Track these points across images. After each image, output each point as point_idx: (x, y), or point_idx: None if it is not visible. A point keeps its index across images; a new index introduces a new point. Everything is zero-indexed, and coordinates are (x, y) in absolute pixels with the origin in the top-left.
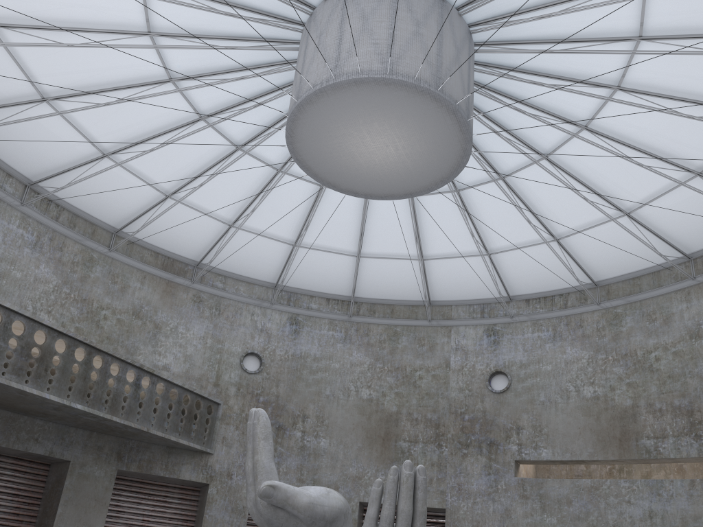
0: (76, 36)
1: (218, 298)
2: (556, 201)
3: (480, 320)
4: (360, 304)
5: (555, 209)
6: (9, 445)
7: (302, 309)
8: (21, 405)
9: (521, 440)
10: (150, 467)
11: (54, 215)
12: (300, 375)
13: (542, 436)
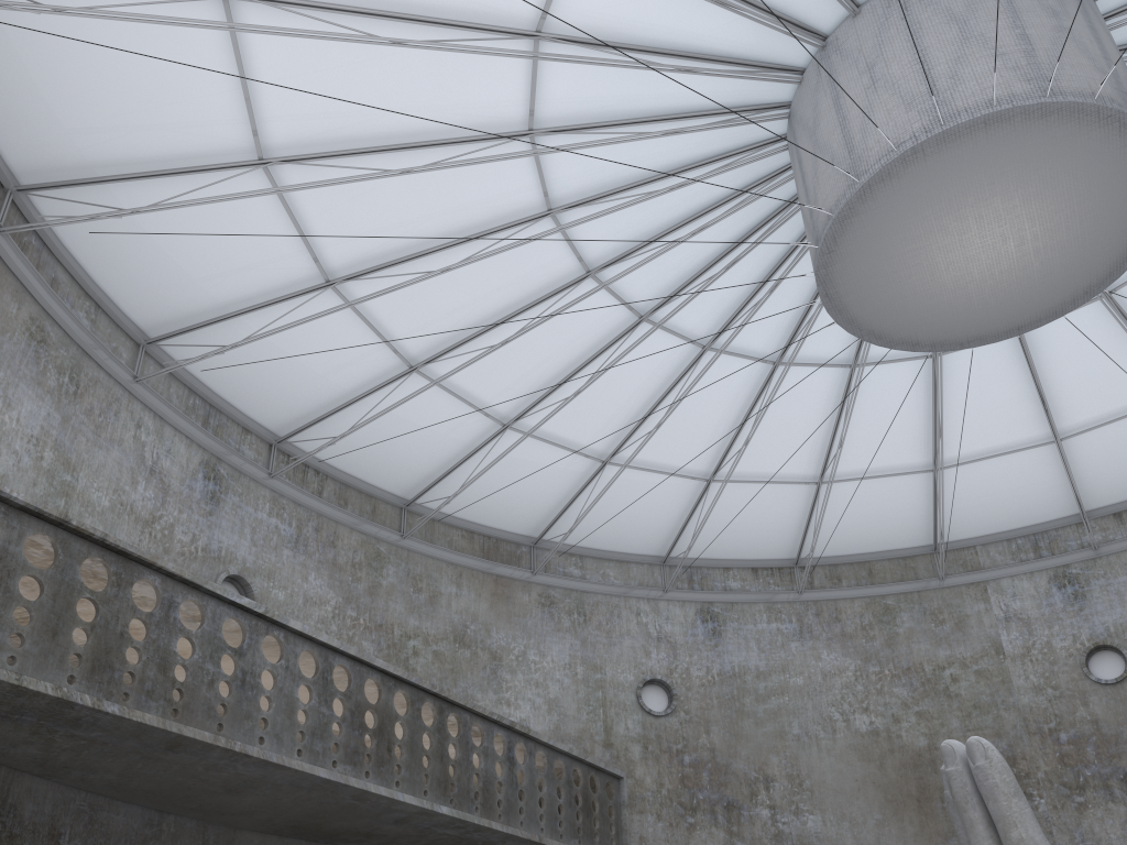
0: (402, 159)
1: (578, 595)
2: None
3: (1037, 563)
4: (811, 569)
5: None
6: None
7: (716, 592)
8: (336, 824)
9: None
10: None
11: (315, 488)
12: (741, 707)
13: None
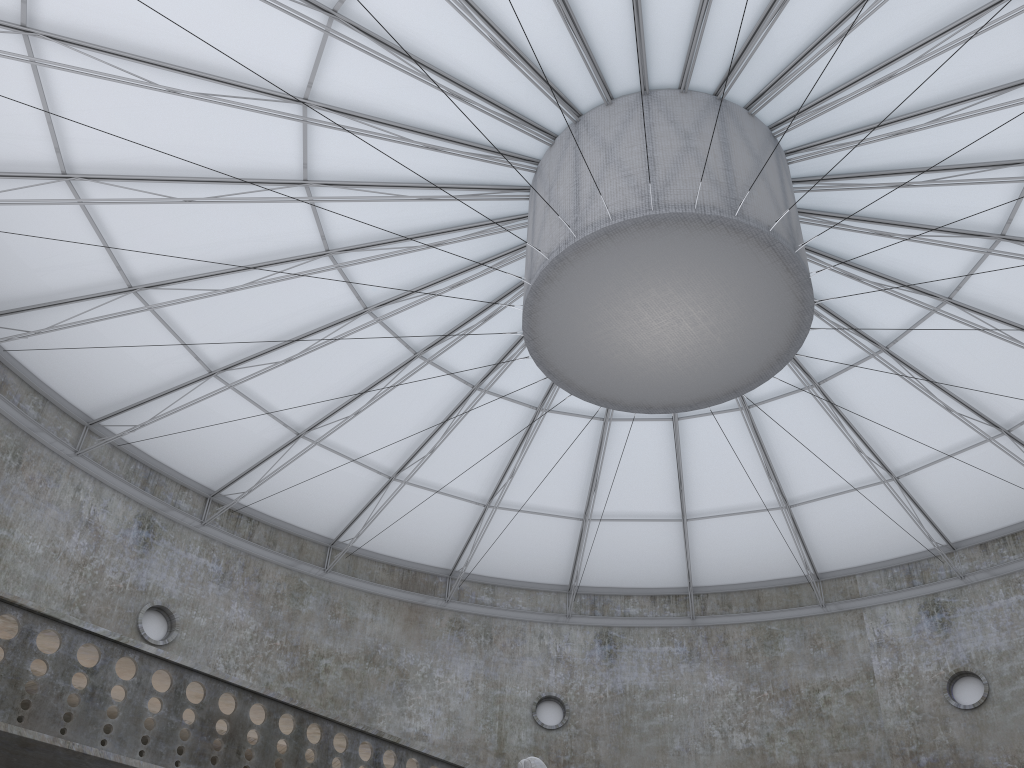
0: (238, 278)
1: (487, 620)
2: (986, 368)
3: (909, 591)
4: (705, 596)
5: (989, 382)
6: None
7: (615, 617)
8: None
9: None
10: None
11: (246, 532)
12: (628, 723)
13: None
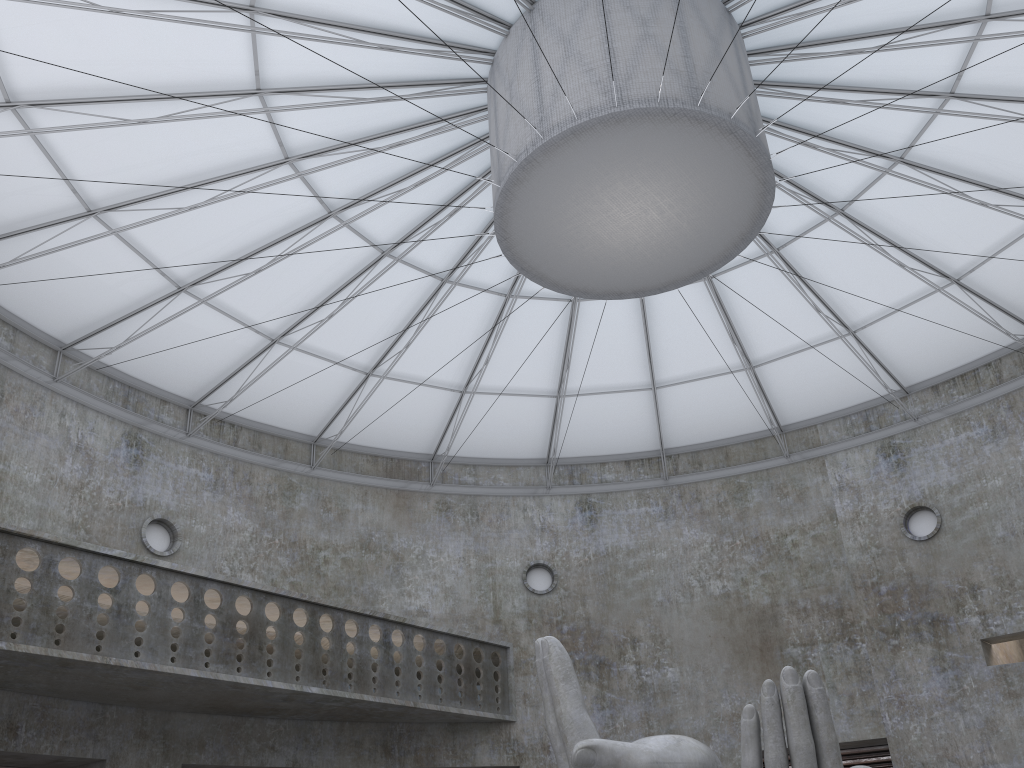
0: (198, 193)
1: (472, 498)
2: (937, 222)
3: (867, 436)
4: (676, 457)
5: (939, 235)
6: (239, 762)
7: (593, 485)
8: (241, 704)
9: (982, 605)
10: (431, 758)
11: (231, 438)
12: (613, 581)
13: (1017, 592)
